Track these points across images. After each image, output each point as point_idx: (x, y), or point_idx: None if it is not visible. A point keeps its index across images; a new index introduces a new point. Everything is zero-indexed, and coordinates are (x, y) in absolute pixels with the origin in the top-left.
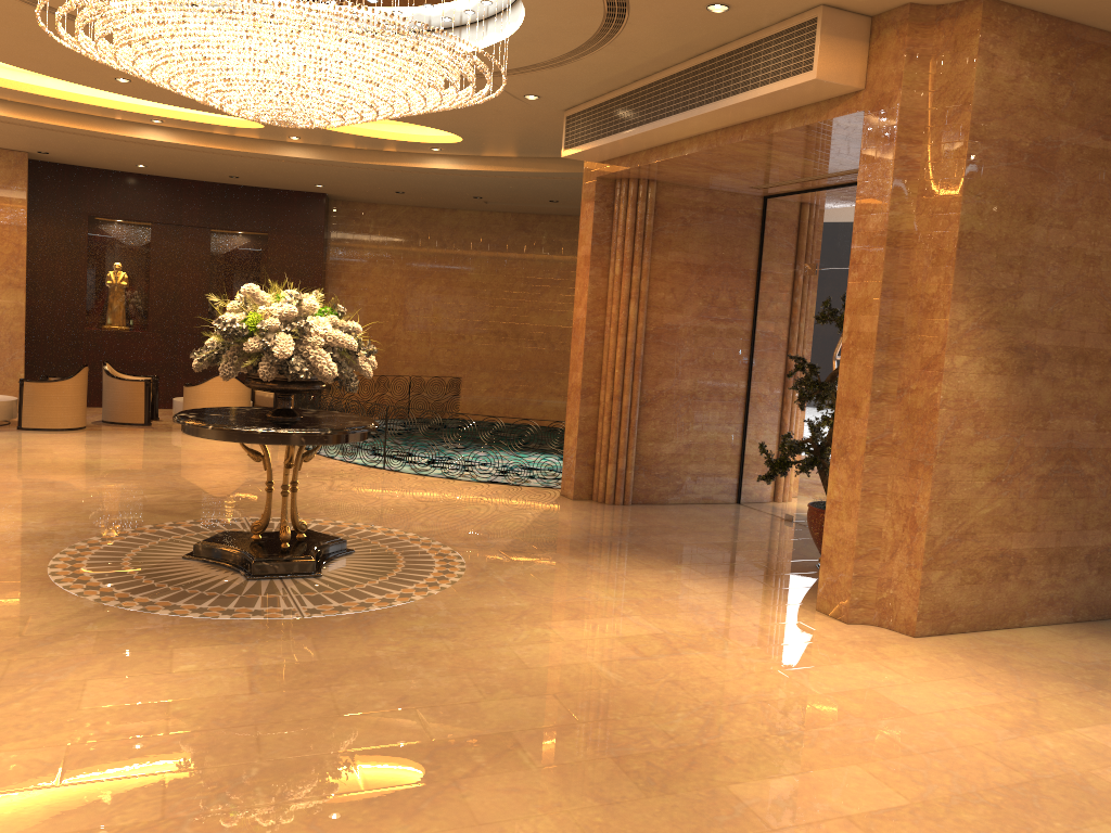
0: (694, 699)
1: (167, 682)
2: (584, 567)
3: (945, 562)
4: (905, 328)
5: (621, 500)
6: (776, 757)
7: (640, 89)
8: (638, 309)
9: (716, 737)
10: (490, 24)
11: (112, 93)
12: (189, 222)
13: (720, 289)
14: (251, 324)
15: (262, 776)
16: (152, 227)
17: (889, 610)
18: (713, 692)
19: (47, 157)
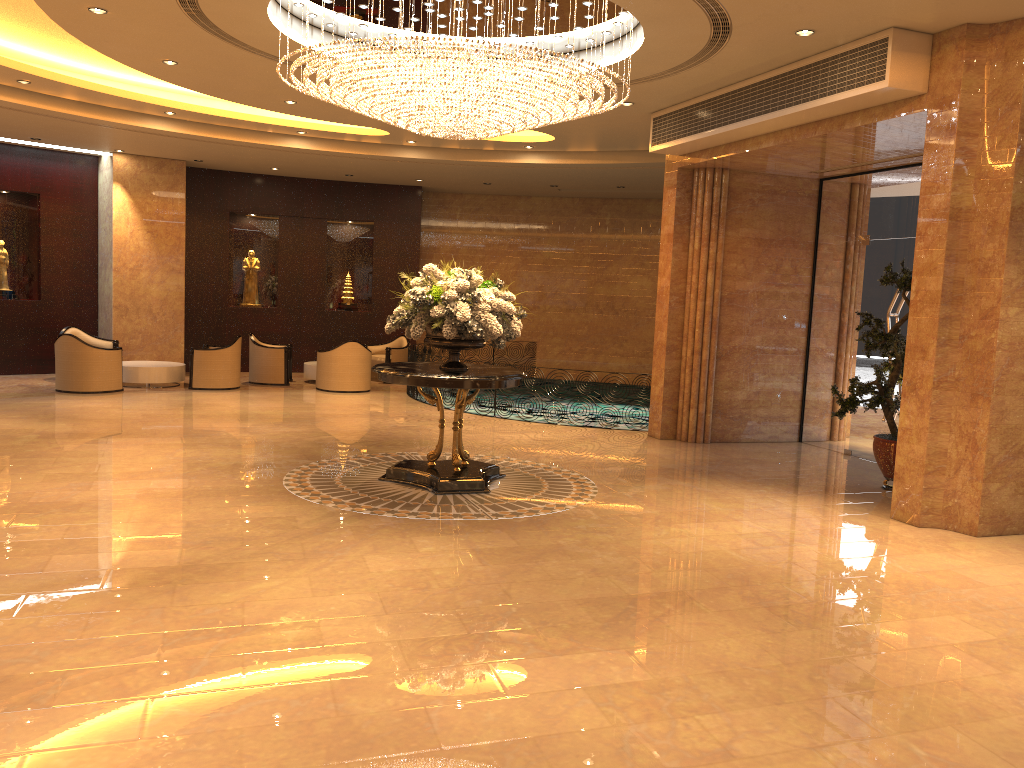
0: (812, 573)
1: (420, 557)
2: (690, 487)
3: (1001, 476)
4: (965, 286)
5: (701, 439)
6: (887, 609)
7: (724, 95)
8: (714, 278)
9: (837, 596)
10: (606, 49)
11: (265, 111)
12: (309, 215)
13: (783, 259)
14: (435, 295)
15: (520, 612)
16: (279, 219)
17: (954, 515)
18: (825, 570)
19: (199, 164)
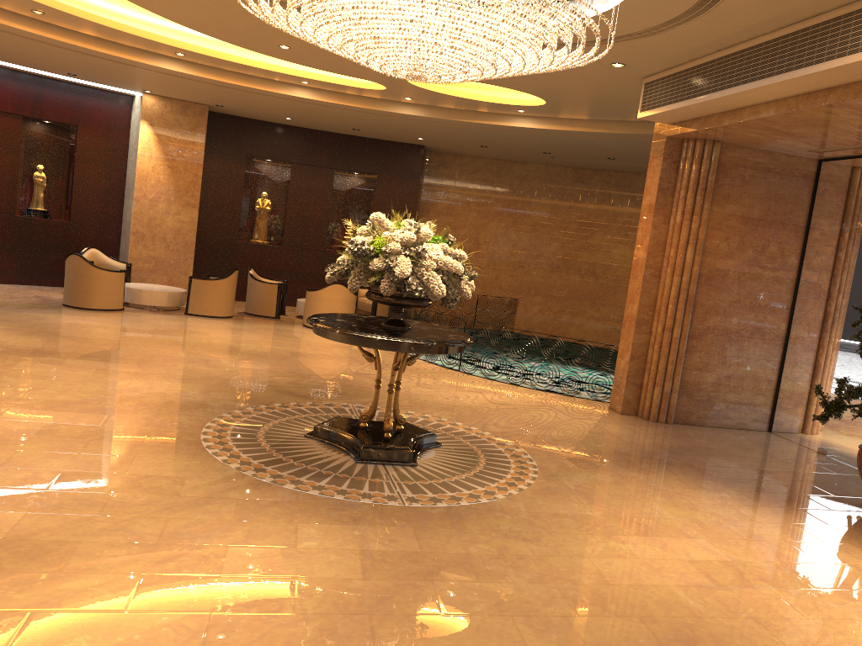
0: (781, 642)
1: (293, 558)
2: (642, 482)
3: None
4: None
5: (664, 419)
6: None
7: (723, 57)
8: (694, 254)
9: None
10: None
11: (273, 60)
12: (319, 164)
13: (771, 240)
14: (376, 247)
15: None
16: (292, 166)
17: None
18: (798, 637)
19: (221, 110)
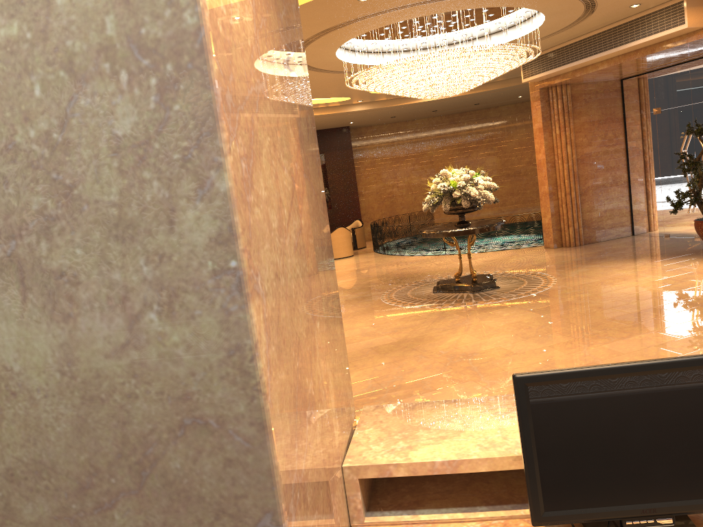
0: None
1: (508, 318)
2: (601, 267)
3: None
4: None
5: (578, 243)
6: None
7: (573, 43)
8: (571, 149)
9: None
10: (509, 31)
11: None
12: None
13: (607, 130)
14: (453, 186)
15: (587, 327)
16: None
17: None
18: None
19: None
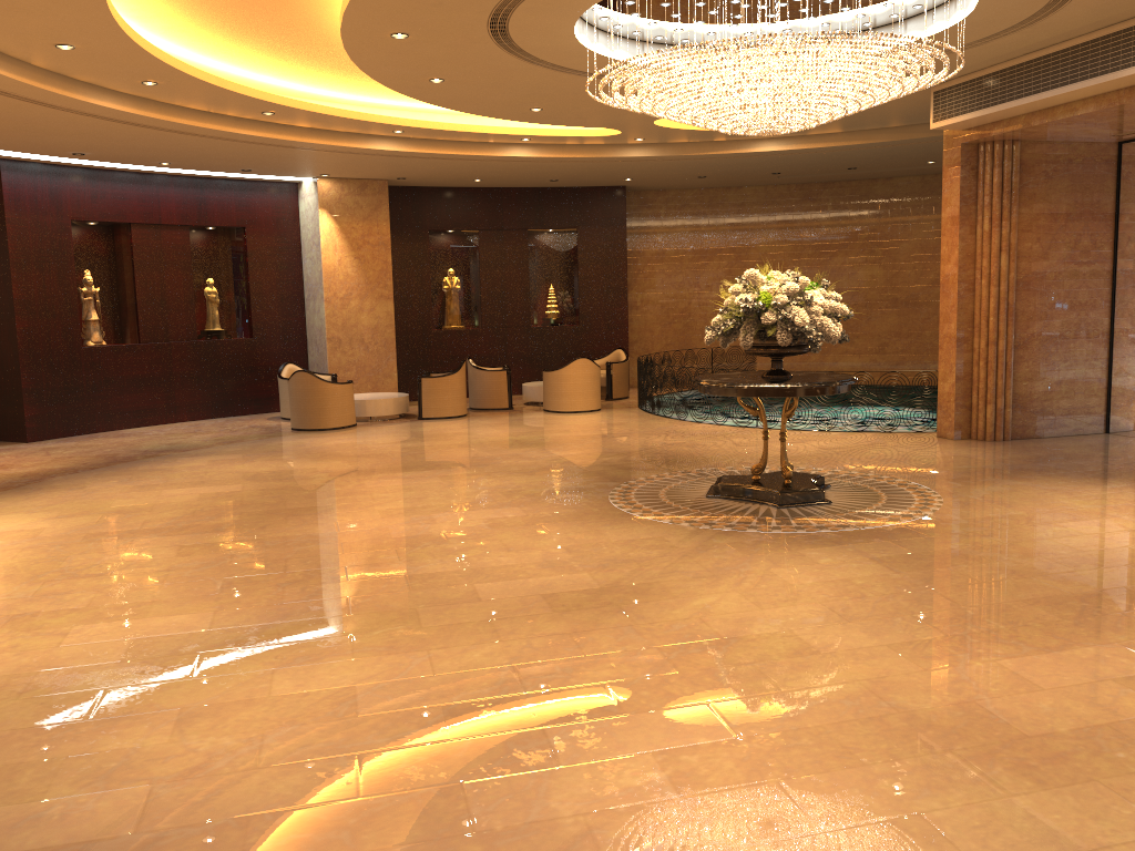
0: None
1: (827, 569)
2: (1034, 487)
3: None
4: None
5: (1001, 436)
6: None
7: (1033, 61)
8: (1008, 260)
9: None
10: (910, 23)
11: (485, 120)
12: (509, 226)
13: (1082, 233)
14: (764, 301)
15: (979, 614)
16: (479, 234)
17: None
18: None
19: (398, 182)
